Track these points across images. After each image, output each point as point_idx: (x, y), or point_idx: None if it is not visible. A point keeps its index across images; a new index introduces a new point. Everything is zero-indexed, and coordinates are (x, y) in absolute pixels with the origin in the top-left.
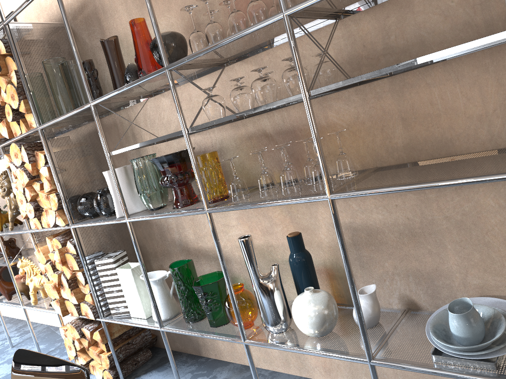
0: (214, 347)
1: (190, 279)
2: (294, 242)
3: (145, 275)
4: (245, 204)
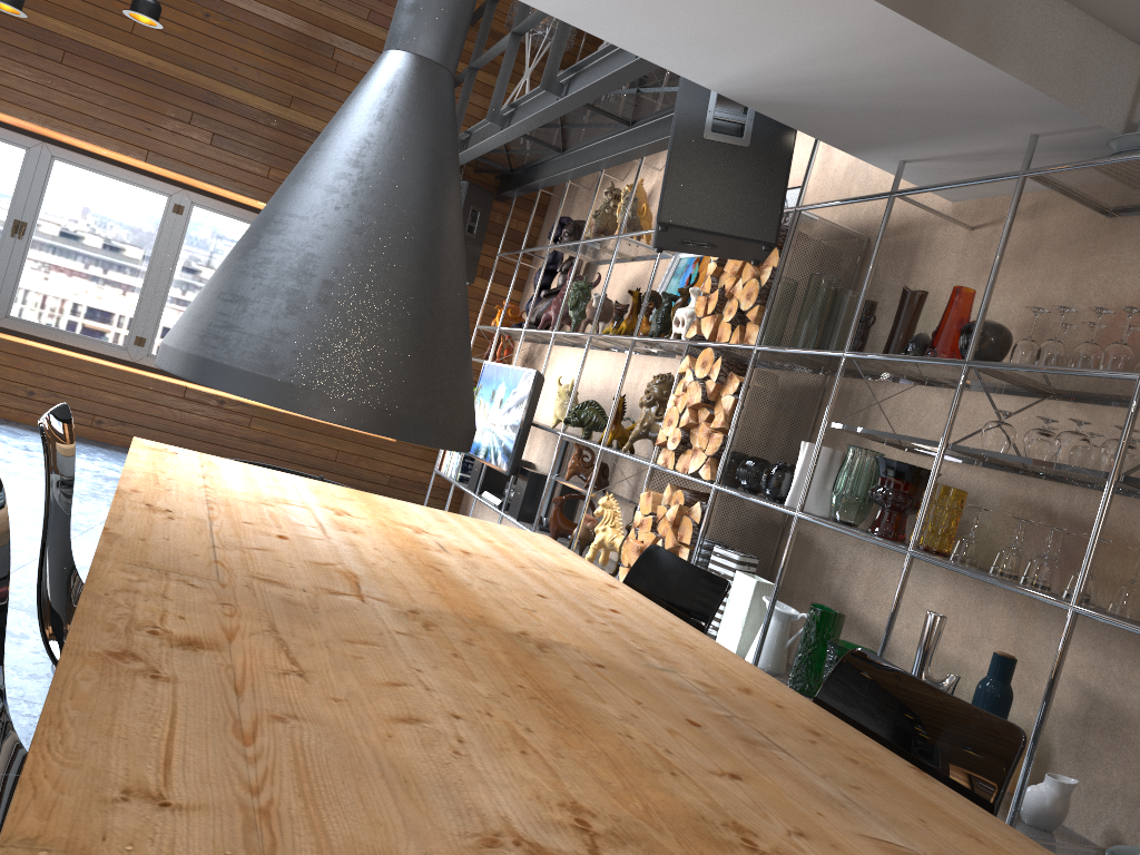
0: None
1: (828, 635)
2: (1000, 663)
3: (774, 594)
4: (964, 567)
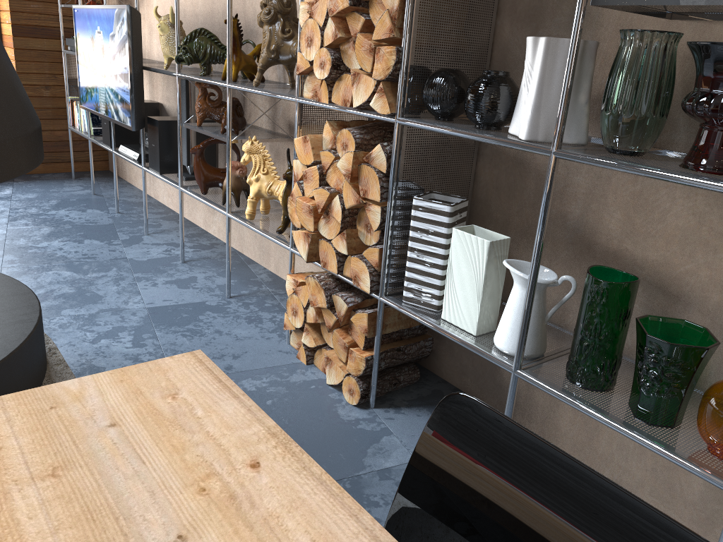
0: (546, 420)
1: (624, 313)
2: None
3: (536, 270)
4: None
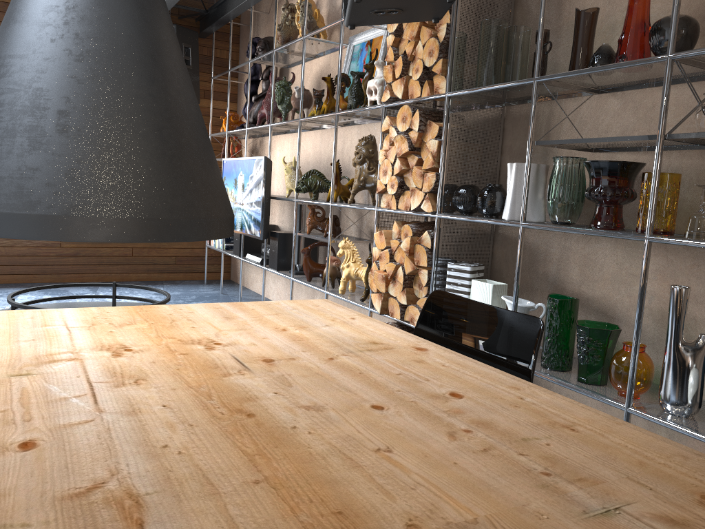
0: None
1: (569, 319)
2: None
3: (516, 295)
4: None
